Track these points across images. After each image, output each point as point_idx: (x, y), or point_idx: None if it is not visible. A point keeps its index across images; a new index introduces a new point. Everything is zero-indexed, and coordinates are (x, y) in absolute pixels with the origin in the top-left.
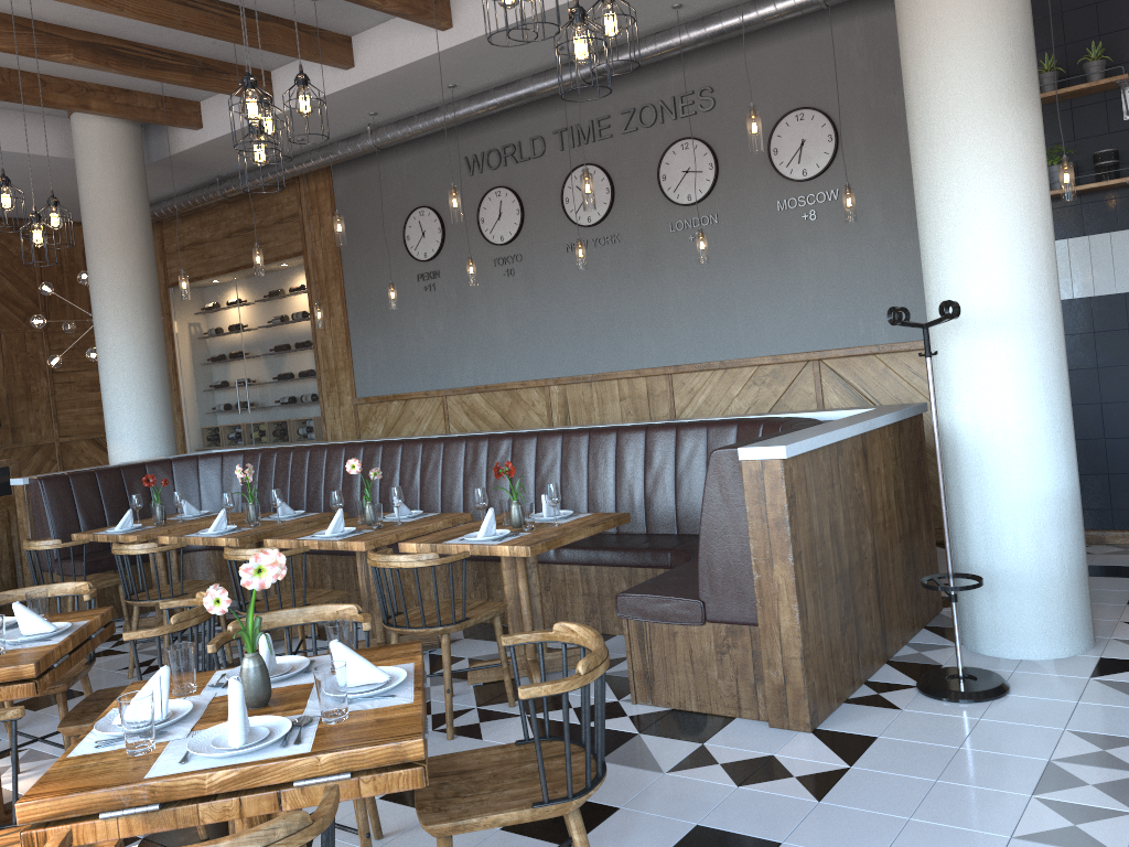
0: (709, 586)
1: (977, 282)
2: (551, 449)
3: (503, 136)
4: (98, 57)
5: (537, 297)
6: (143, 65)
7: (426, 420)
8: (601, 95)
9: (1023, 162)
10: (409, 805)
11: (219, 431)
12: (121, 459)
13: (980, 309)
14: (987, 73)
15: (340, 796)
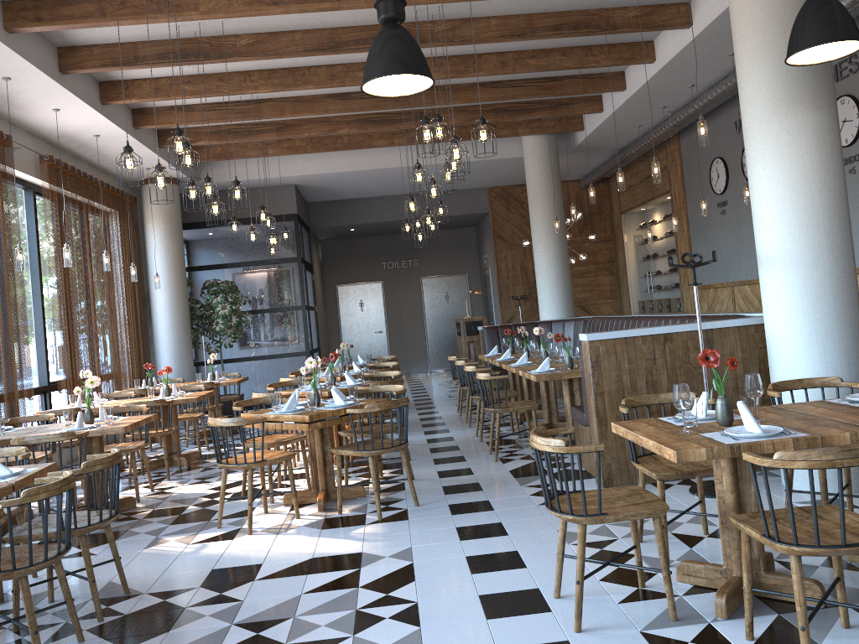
0: (585, 406)
1: (761, 234)
2: None
3: None
4: (497, 115)
5: None
6: (522, 112)
7: (724, 302)
8: None
9: (786, 151)
10: (438, 474)
11: (643, 304)
12: (542, 319)
13: (763, 252)
14: (760, 95)
15: (266, 420)
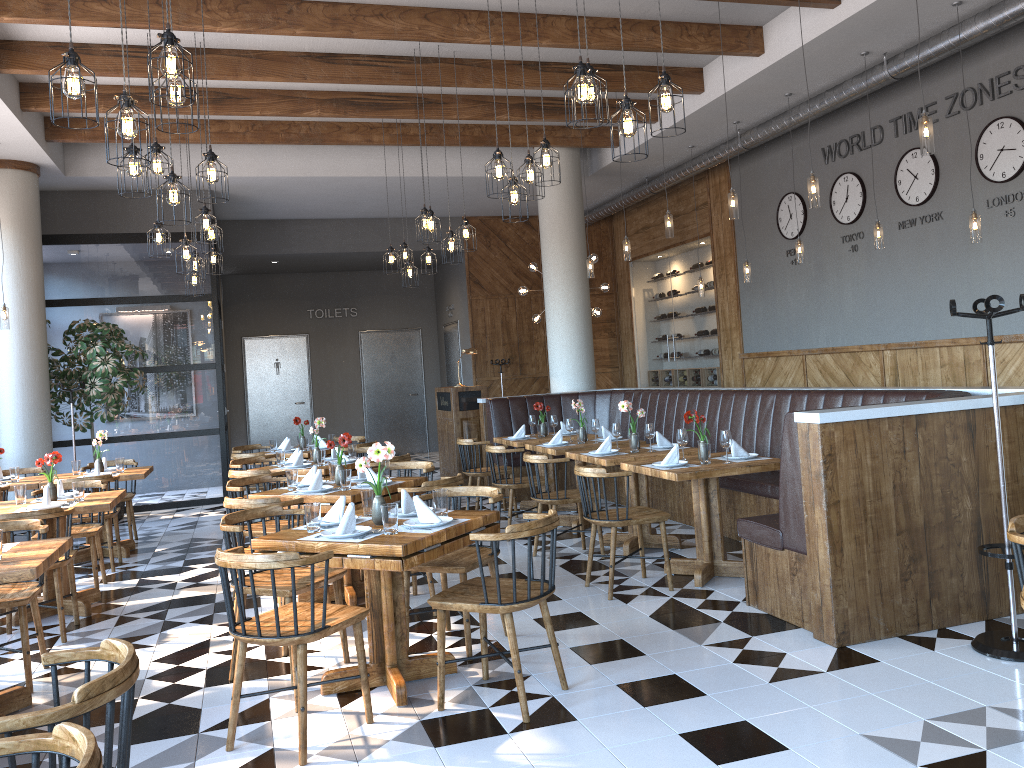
0: (784, 520)
1: None
2: (798, 405)
3: (850, 127)
4: (526, 113)
5: (875, 270)
6: (557, 113)
7: (790, 375)
8: (929, 83)
9: None
10: (542, 625)
11: (657, 374)
12: (556, 390)
13: None
14: None
15: (333, 556)
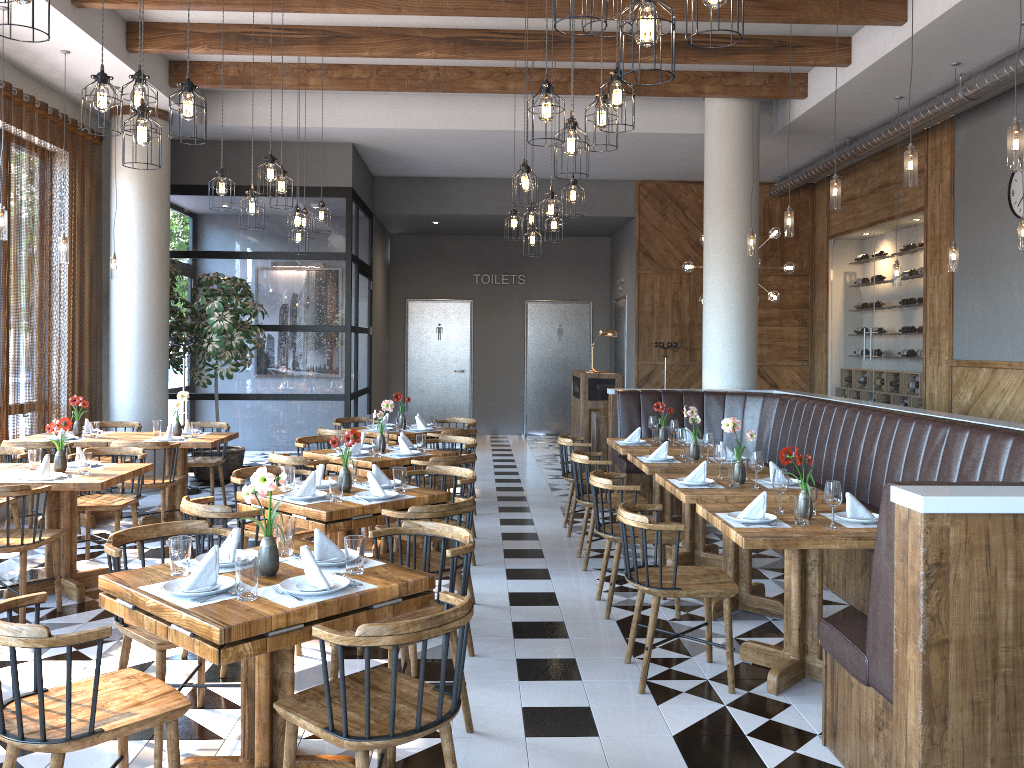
0: (872, 643)
1: None
2: (976, 448)
3: None
4: (679, 53)
5: None
6: (719, 53)
7: (1009, 393)
8: None
9: None
10: (524, 722)
11: (850, 374)
12: (706, 386)
13: None
14: None
15: (109, 635)
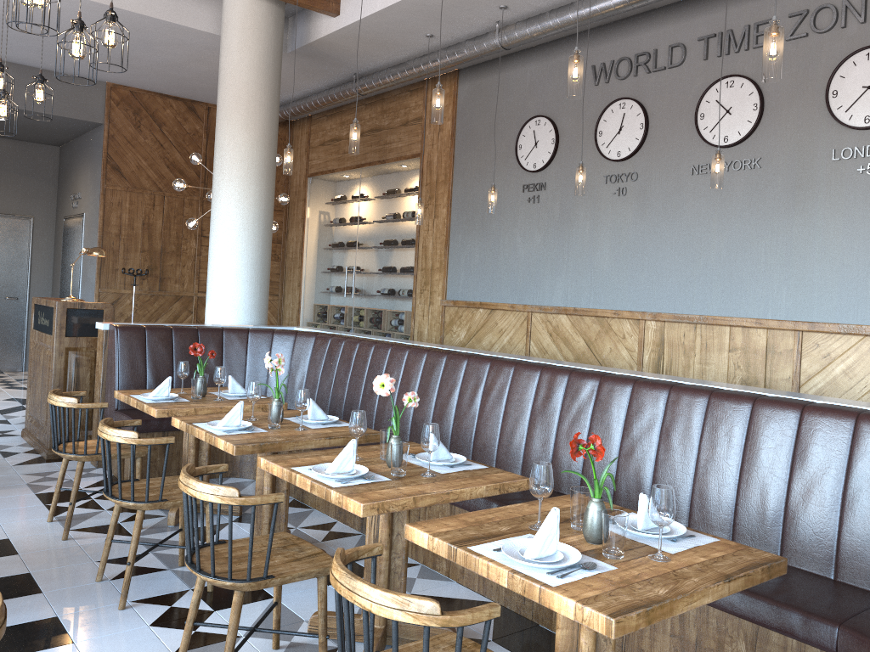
0: None
1: None
2: (651, 406)
3: (638, 43)
4: None
5: (648, 221)
6: None
7: (507, 333)
8: None
9: None
10: None
11: (327, 310)
12: (213, 320)
13: None
14: None
15: None
